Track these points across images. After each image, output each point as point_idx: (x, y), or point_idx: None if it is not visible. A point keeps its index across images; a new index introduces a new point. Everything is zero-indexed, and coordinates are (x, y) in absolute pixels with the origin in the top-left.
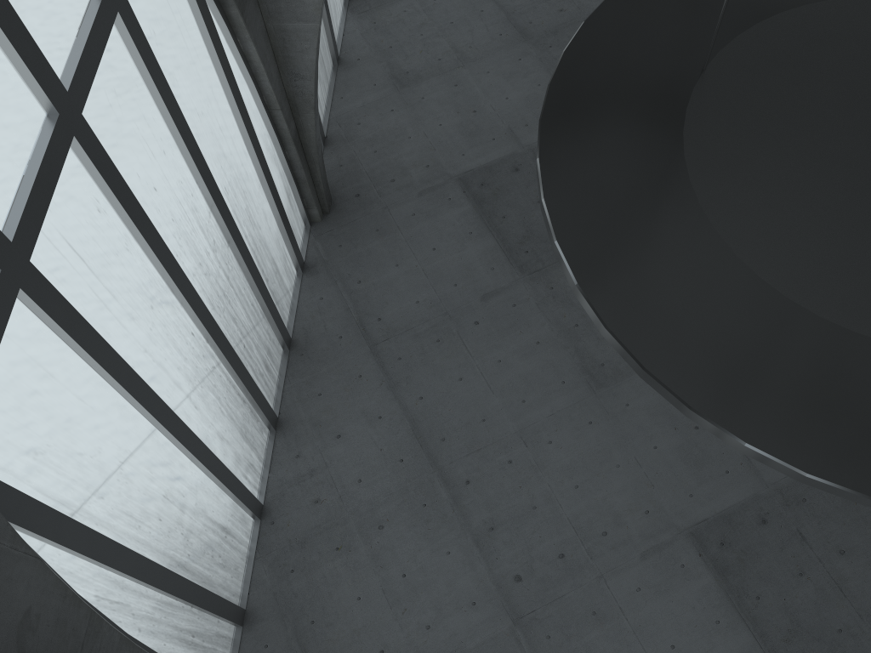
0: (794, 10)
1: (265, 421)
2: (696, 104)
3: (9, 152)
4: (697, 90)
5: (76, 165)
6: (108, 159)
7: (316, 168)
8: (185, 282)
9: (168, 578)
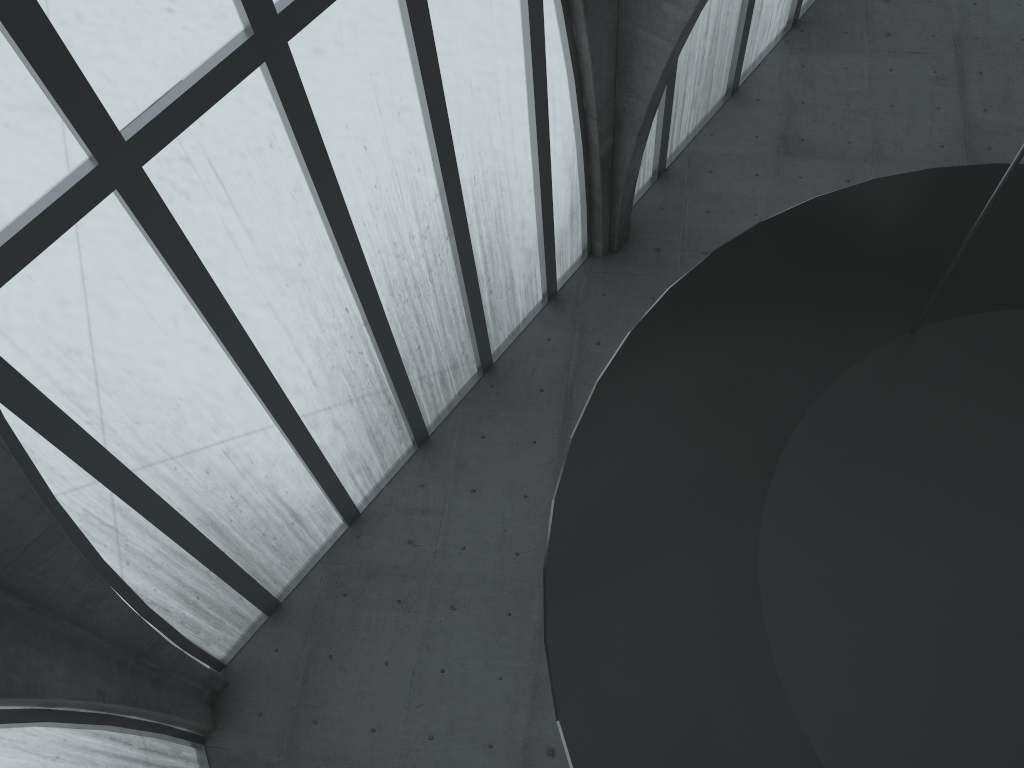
0: None
1: (410, 433)
2: (866, 368)
3: (173, 52)
4: (882, 353)
5: (260, 91)
6: (304, 98)
7: (618, 200)
8: (356, 255)
9: (186, 532)
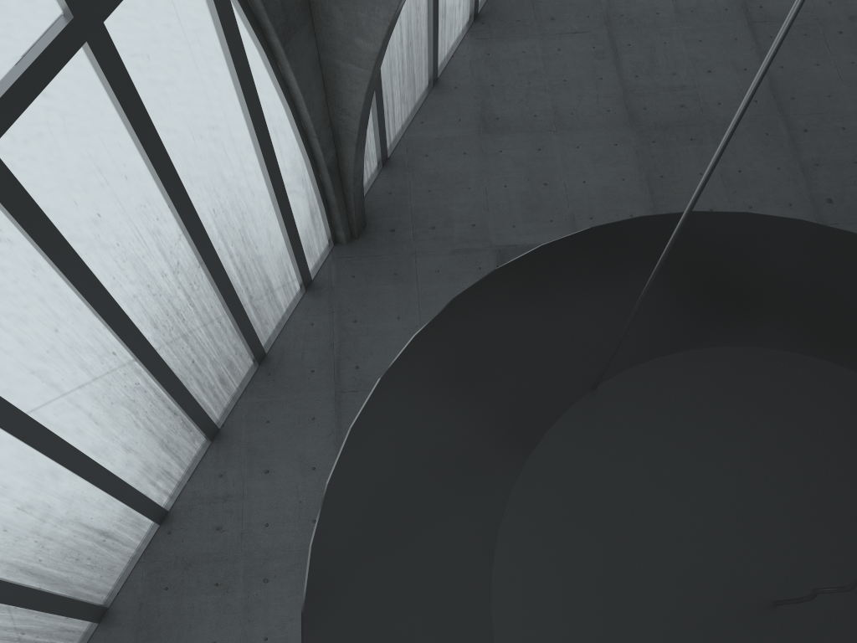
0: (740, 349)
1: (201, 432)
2: (560, 430)
3: None
4: (572, 413)
5: None
6: (22, 192)
7: (350, 197)
8: (111, 308)
9: None
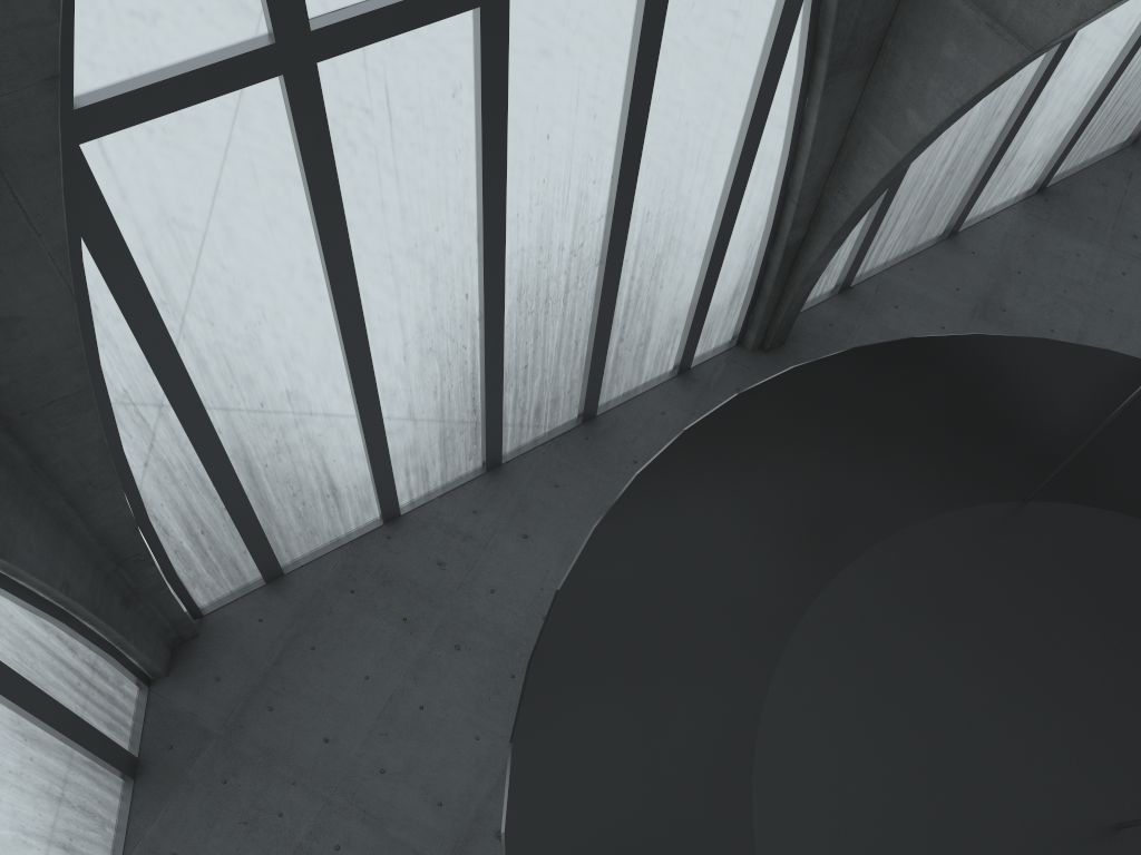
0: None
1: (483, 452)
2: (962, 519)
3: None
4: (985, 510)
5: (464, 35)
6: (504, 60)
7: (789, 297)
8: (497, 243)
9: (217, 457)
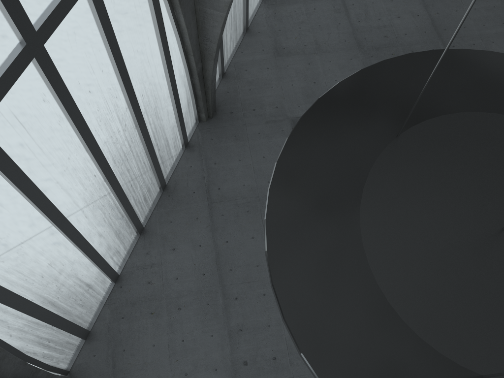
0: (468, 113)
1: (135, 228)
2: (384, 156)
3: None
4: (388, 148)
5: (33, 73)
6: (57, 73)
7: (209, 92)
8: (95, 147)
9: (38, 310)
